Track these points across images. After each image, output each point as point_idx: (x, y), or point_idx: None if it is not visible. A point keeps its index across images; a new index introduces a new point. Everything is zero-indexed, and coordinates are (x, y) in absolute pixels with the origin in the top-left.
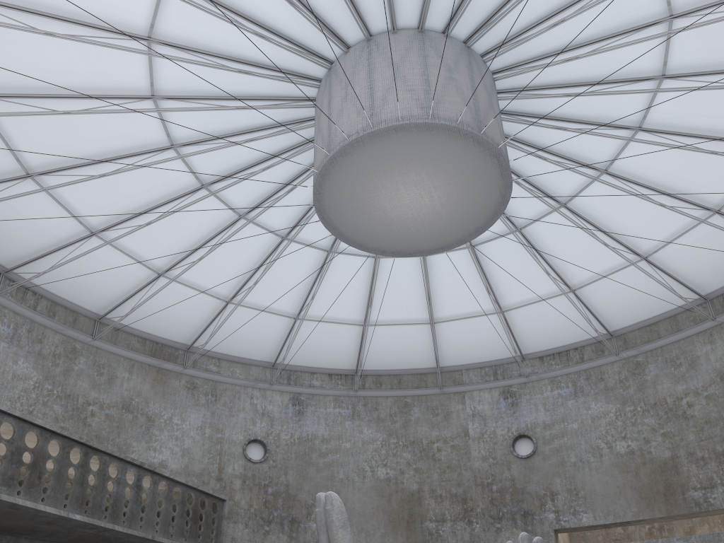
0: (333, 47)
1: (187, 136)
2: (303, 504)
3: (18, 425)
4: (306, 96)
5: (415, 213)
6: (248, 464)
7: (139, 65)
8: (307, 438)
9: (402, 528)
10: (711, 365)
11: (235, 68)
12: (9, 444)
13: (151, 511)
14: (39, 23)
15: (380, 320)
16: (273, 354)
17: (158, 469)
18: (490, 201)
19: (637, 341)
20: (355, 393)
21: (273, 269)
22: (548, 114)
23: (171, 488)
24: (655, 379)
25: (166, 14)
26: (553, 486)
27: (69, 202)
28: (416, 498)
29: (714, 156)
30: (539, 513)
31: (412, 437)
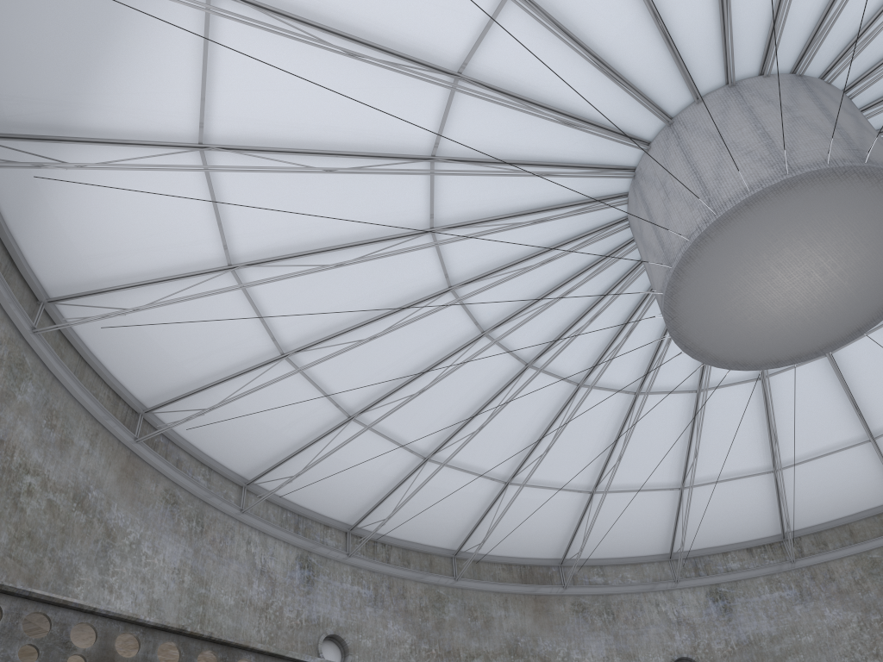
0: (630, 151)
1: (496, 316)
2: None
3: None
4: (615, 219)
5: (806, 298)
6: None
7: (428, 261)
8: (749, 641)
9: None
10: None
11: (527, 221)
12: None
13: None
14: (327, 260)
15: (793, 458)
16: (665, 542)
17: None
18: None
19: None
20: (793, 565)
21: (634, 436)
22: None
23: None
24: None
25: (442, 197)
26: None
27: (394, 433)
28: None
29: None
30: None
31: None
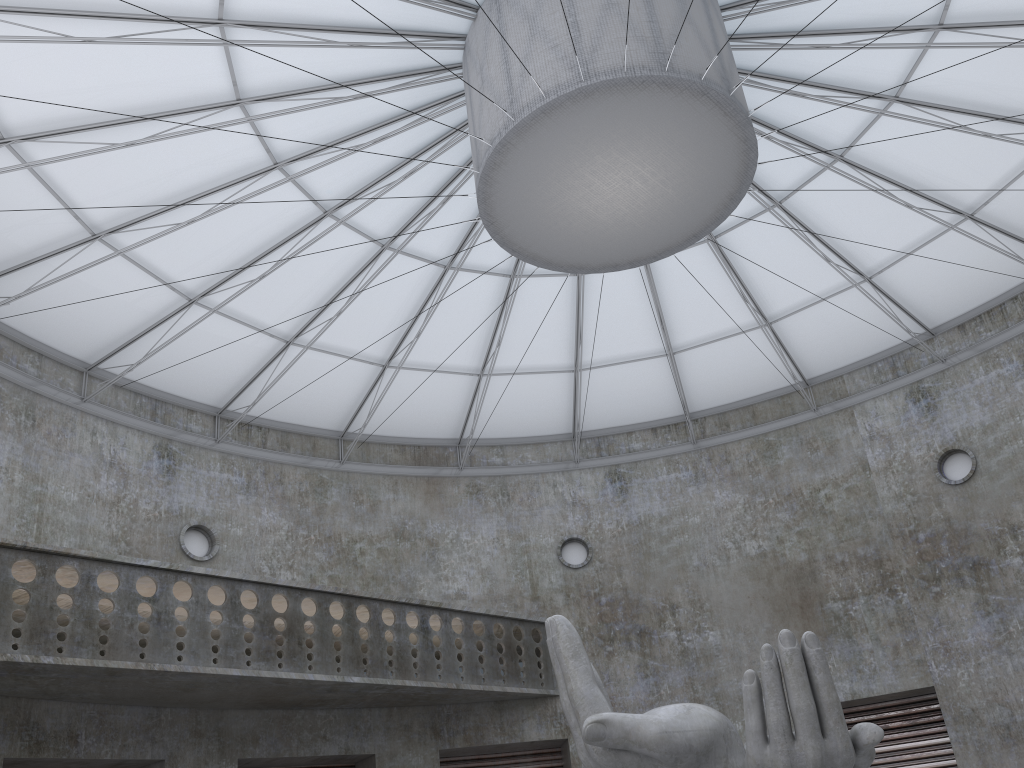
0: (458, 18)
1: (338, 194)
2: (651, 609)
3: (260, 590)
4: (455, 92)
5: (631, 205)
6: (568, 572)
7: (245, 135)
8: (640, 522)
9: (795, 617)
10: None
11: (347, 96)
12: (255, 614)
13: (449, 655)
14: (122, 133)
15: (691, 341)
16: (568, 422)
17: (444, 603)
18: (729, 153)
19: None
20: (694, 446)
21: (518, 318)
22: None
23: (469, 622)
24: None
25: (244, 64)
26: (1013, 517)
27: (248, 316)
28: (808, 572)
29: None
30: (996, 561)
31: (786, 489)
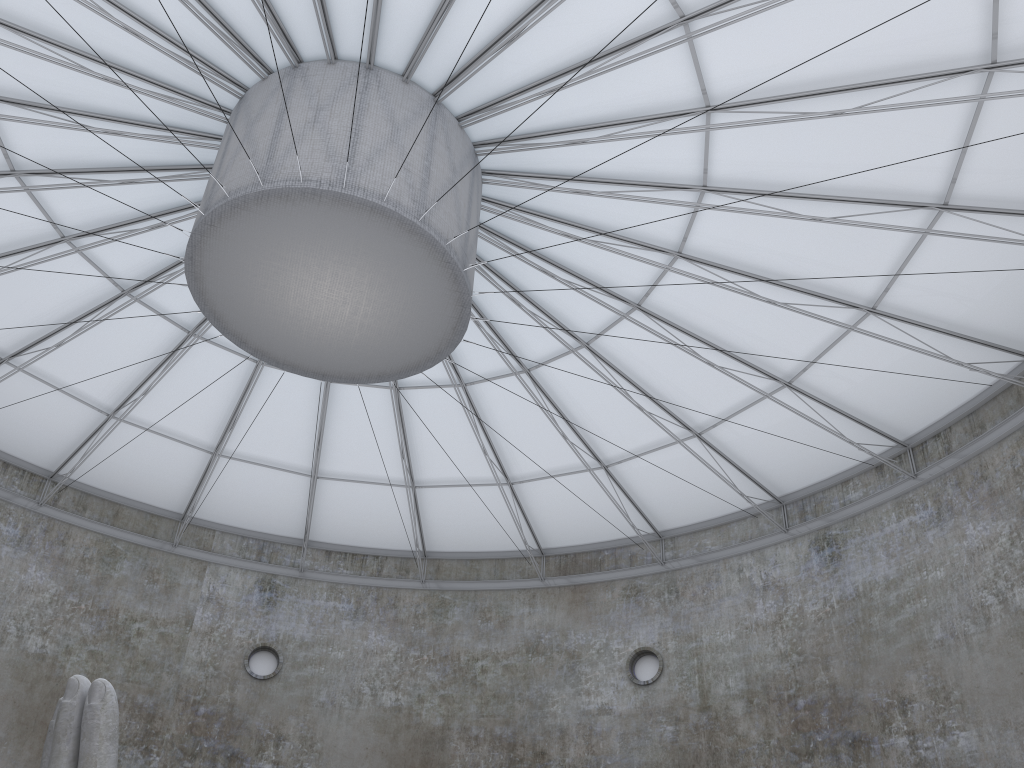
0: (314, 44)
1: (5, 9)
2: None
3: None
4: (235, 77)
5: (321, 318)
6: None
7: None
8: None
9: (36, 737)
10: (522, 631)
11: None
12: None
13: None
14: None
15: (138, 418)
16: None
17: None
18: (421, 350)
19: (452, 573)
20: (38, 508)
21: (13, 273)
22: (508, 278)
23: None
24: (456, 627)
25: None
26: (285, 728)
27: None
28: None
29: (633, 410)
30: (252, 760)
31: (105, 603)
